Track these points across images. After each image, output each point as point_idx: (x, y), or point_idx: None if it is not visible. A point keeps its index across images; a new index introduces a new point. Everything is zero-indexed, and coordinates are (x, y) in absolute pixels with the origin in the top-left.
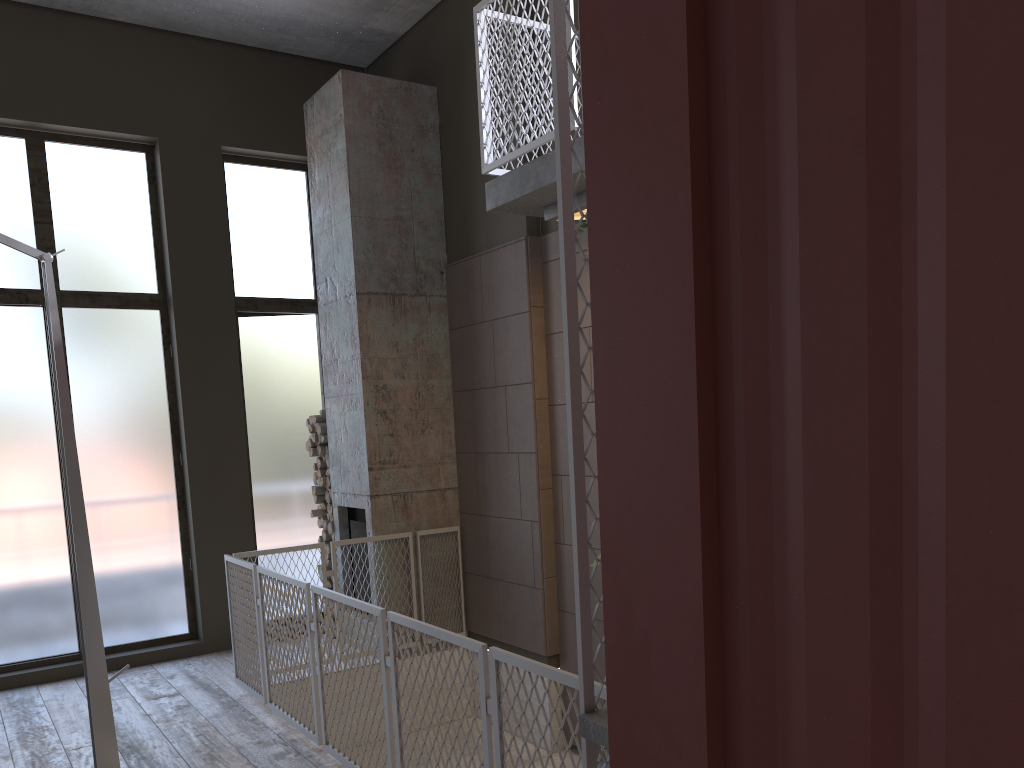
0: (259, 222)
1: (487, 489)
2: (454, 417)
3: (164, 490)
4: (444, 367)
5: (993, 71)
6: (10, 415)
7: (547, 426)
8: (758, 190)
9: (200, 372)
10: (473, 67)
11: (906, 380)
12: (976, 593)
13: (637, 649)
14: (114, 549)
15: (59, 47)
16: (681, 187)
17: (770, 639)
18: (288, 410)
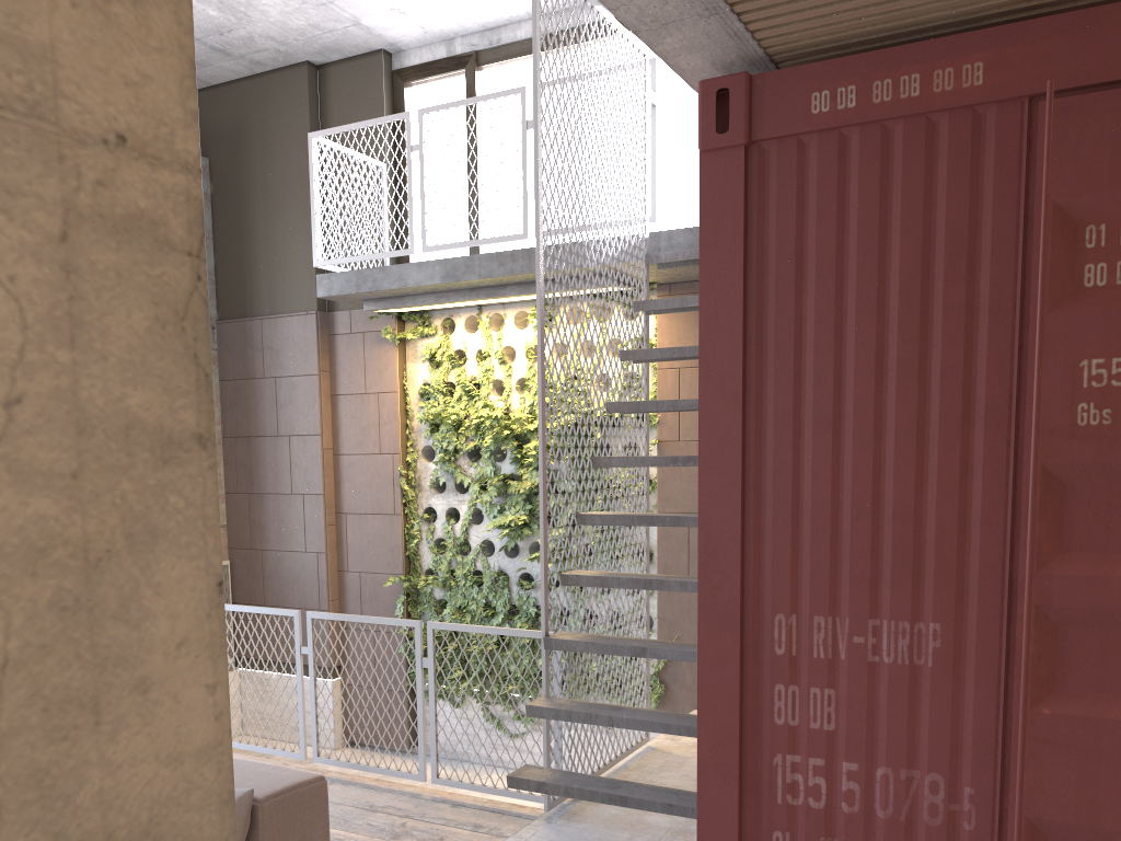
0: None
1: (265, 526)
2: (224, 460)
3: None
4: (215, 414)
5: (822, 411)
6: None
7: (332, 472)
8: (760, 421)
9: None
10: (257, 154)
11: (801, 474)
12: (817, 522)
13: (712, 551)
14: None
15: None
16: (738, 416)
17: (759, 541)
18: None
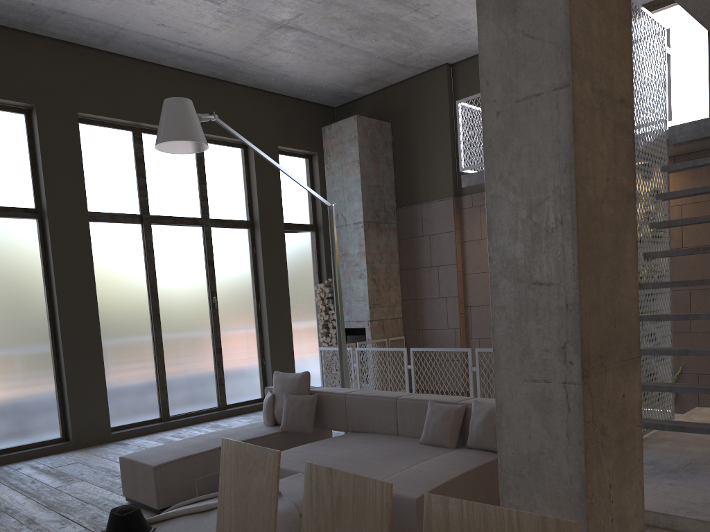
0: (289, 184)
1: (424, 316)
2: (400, 282)
3: (251, 322)
4: (396, 258)
5: None
6: (189, 282)
7: (462, 284)
8: None
9: (271, 261)
10: (418, 117)
11: None
12: None
13: None
14: (231, 353)
15: (213, 96)
16: None
17: None
18: (302, 281)
